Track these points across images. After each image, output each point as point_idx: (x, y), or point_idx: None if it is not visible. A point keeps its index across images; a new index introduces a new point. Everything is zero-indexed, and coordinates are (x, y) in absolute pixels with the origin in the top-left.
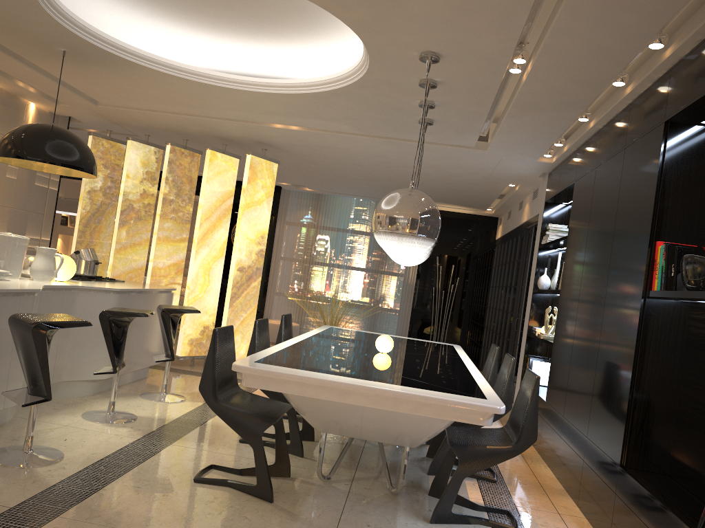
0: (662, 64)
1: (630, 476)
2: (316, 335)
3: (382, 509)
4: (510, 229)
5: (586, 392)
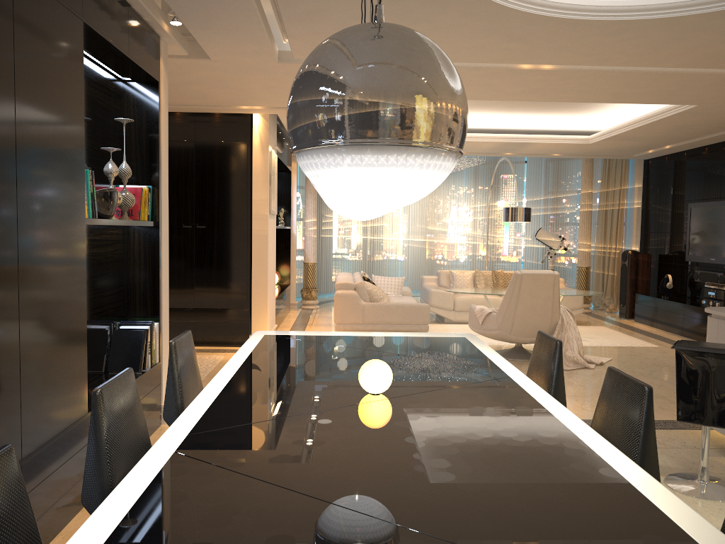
0: None
1: None
2: (574, 440)
3: None
4: None
5: (0, 404)
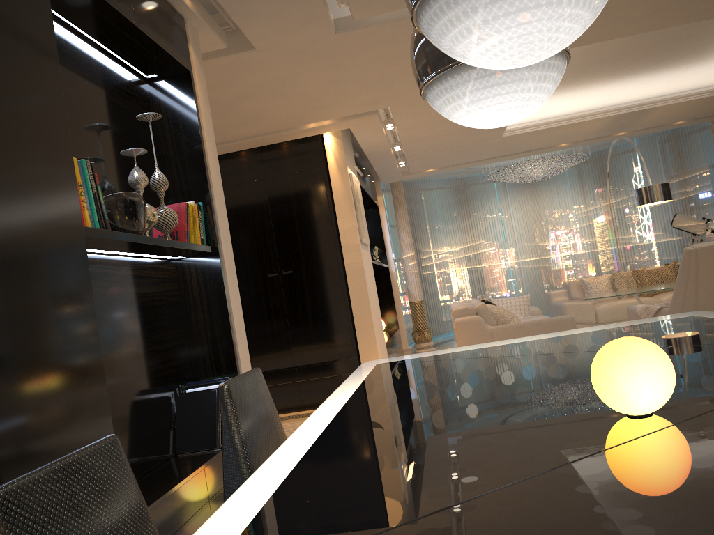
0: None
1: (152, 505)
2: None
3: None
4: None
5: None
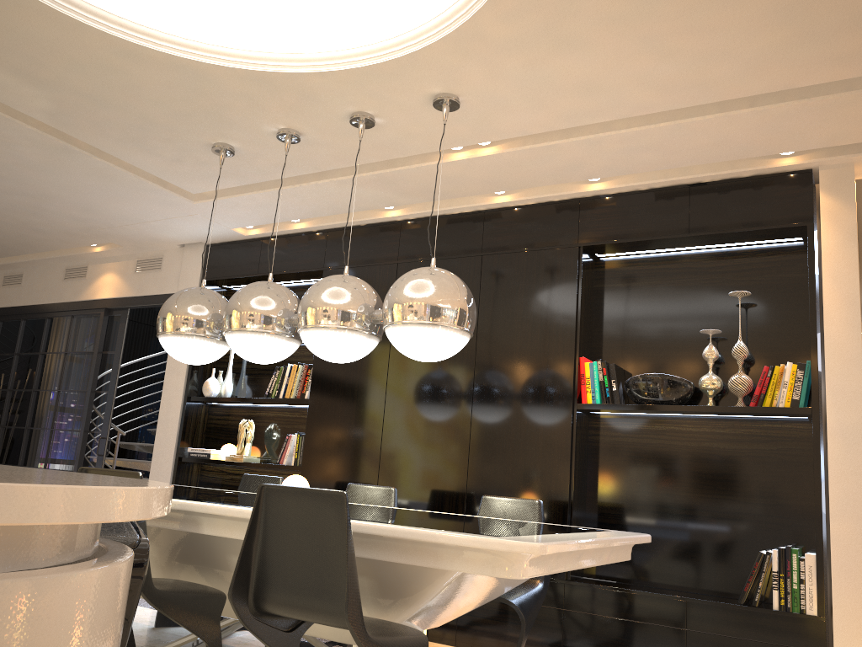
0: (577, 193)
1: (595, 585)
2: None
3: None
4: (25, 303)
5: None
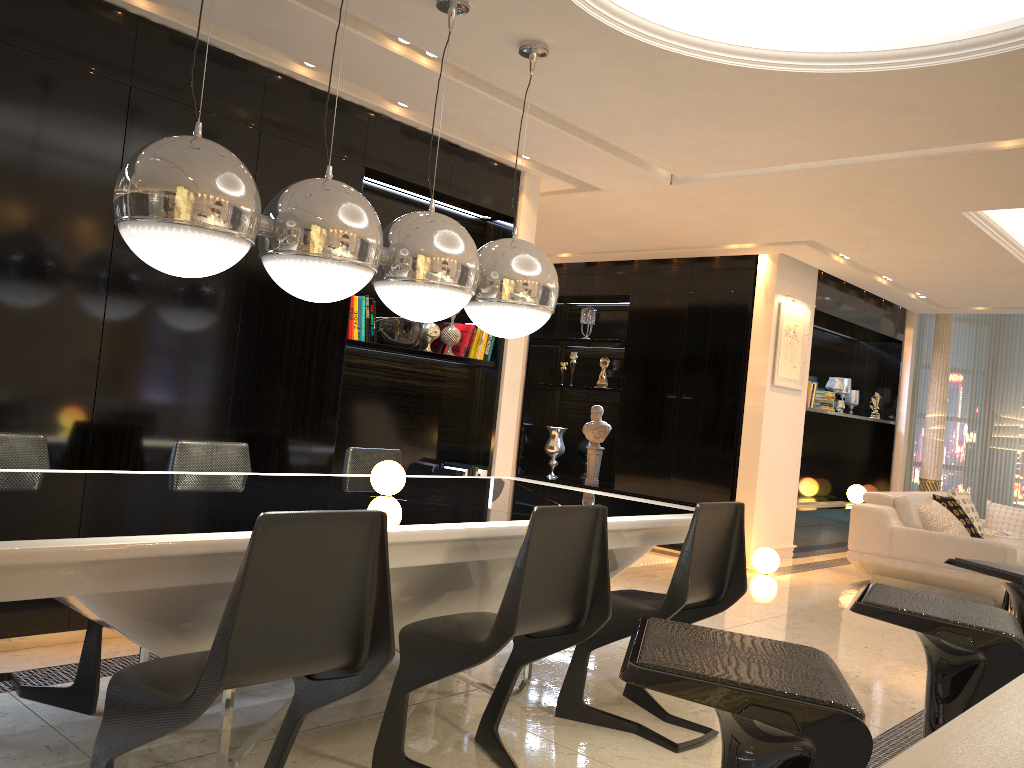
0: (375, 106)
1: None
2: None
3: (489, 664)
4: None
5: None
